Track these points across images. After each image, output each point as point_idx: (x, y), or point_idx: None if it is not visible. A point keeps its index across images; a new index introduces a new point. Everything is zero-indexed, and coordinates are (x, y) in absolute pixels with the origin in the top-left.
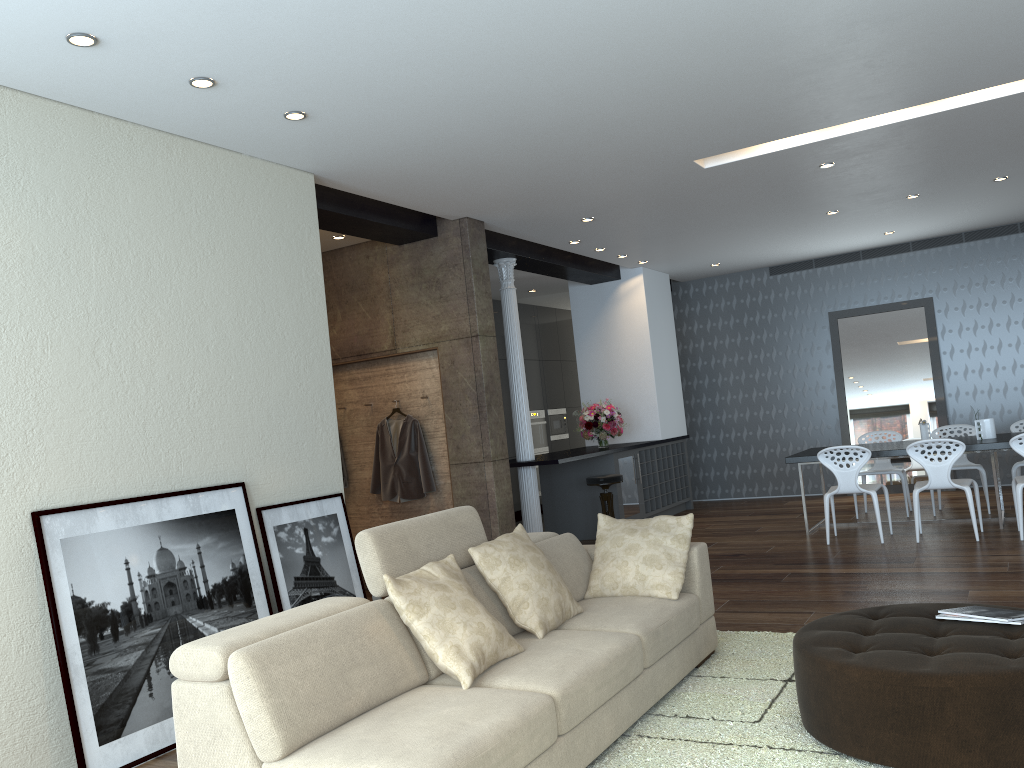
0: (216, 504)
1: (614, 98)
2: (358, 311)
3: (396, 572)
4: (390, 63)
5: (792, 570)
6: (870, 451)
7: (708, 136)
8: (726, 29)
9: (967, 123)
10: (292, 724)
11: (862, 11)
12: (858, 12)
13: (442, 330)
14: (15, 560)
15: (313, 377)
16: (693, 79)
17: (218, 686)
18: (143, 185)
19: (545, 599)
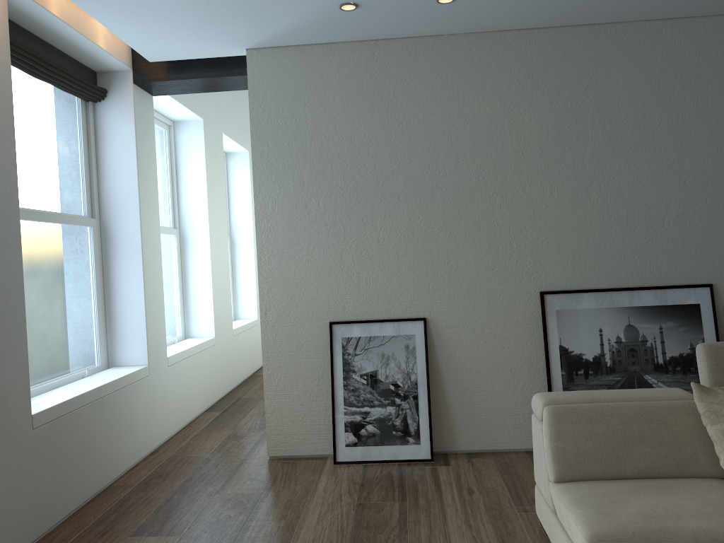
0: (681, 299)
1: None
2: None
3: None
4: None
5: None
6: None
7: None
8: None
9: None
10: (566, 464)
11: None
12: None
13: None
14: (528, 318)
15: None
16: None
17: (541, 424)
18: (632, 66)
19: None
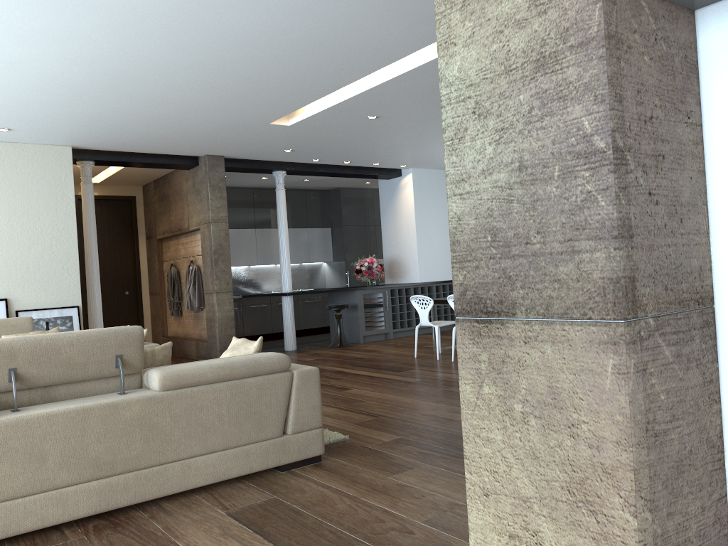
0: None
1: (137, 108)
2: (179, 206)
3: None
4: None
5: (343, 369)
6: (432, 300)
7: (243, 114)
8: (114, 82)
9: (408, 92)
10: None
11: (164, 68)
12: (164, 68)
13: (201, 218)
14: None
15: (62, 249)
16: (156, 98)
17: None
18: None
19: None
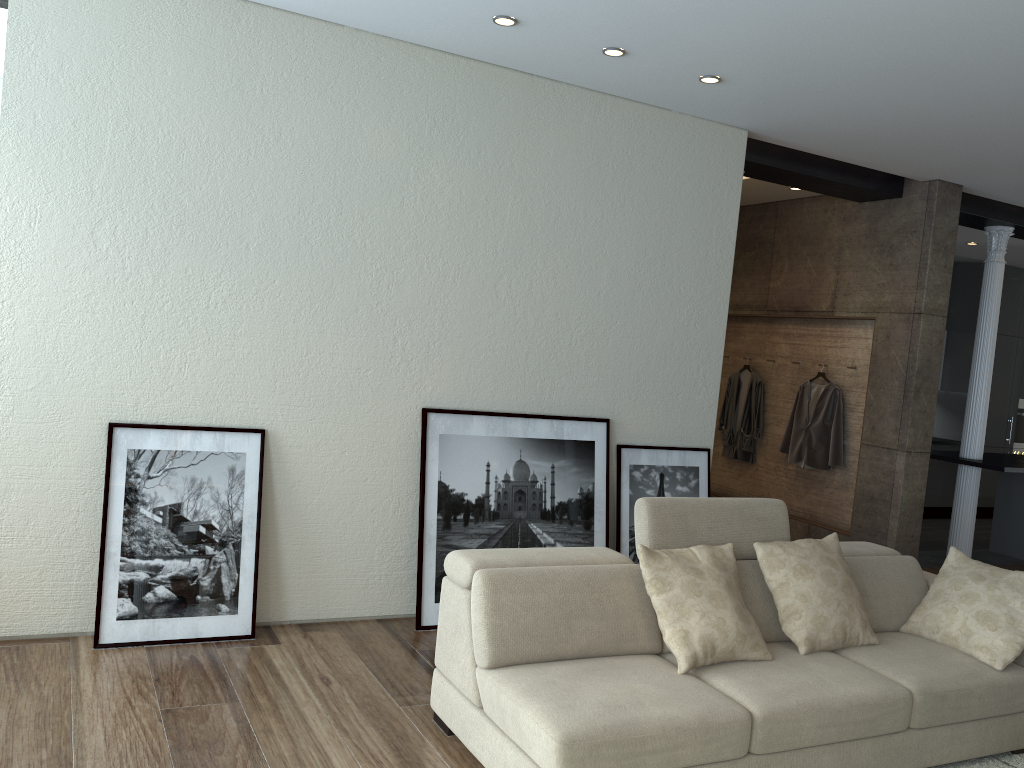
0: (578, 433)
1: None
2: (804, 266)
3: (663, 544)
4: (791, 33)
5: None
6: None
7: None
8: None
9: None
10: (503, 644)
11: None
12: None
13: (884, 300)
14: (404, 442)
15: (702, 333)
16: None
17: (465, 592)
18: (566, 141)
19: (823, 618)
